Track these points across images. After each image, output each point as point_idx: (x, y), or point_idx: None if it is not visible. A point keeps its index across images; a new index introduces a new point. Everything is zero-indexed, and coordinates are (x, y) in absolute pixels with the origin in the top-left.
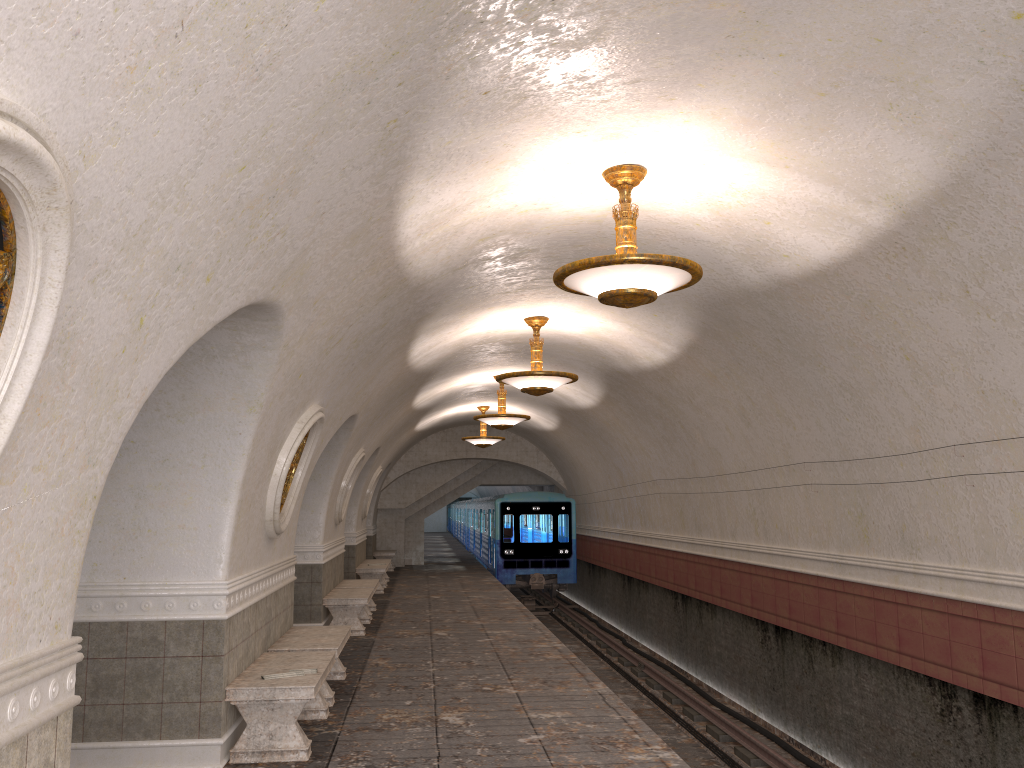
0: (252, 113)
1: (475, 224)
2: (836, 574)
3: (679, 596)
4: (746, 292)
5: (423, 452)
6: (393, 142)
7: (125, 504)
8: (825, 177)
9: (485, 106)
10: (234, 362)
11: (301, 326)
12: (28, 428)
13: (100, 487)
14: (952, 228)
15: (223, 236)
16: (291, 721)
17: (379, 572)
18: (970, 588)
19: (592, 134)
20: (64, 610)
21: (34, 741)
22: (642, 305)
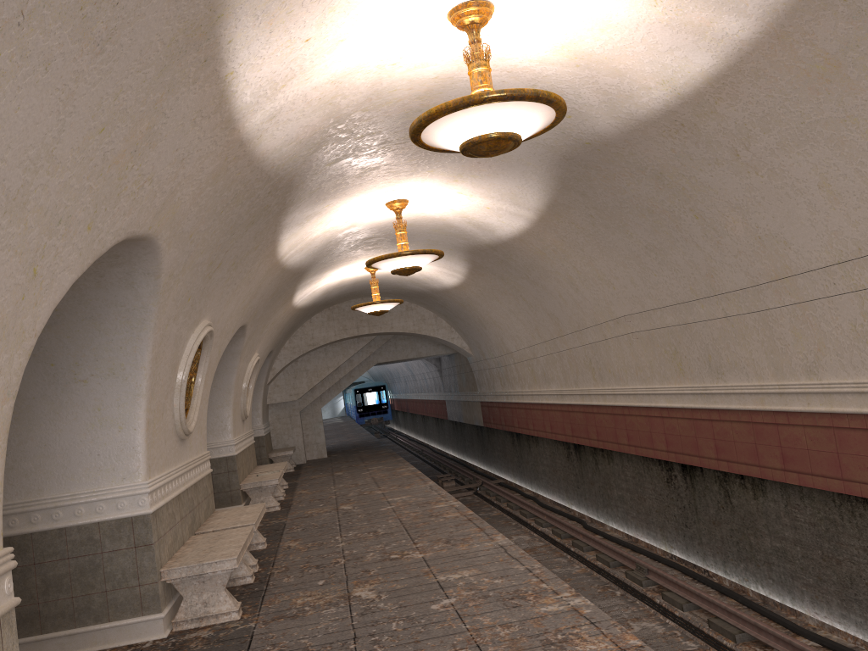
0: None
1: None
2: None
3: (676, 467)
4: None
5: (309, 335)
6: None
7: None
8: None
9: None
10: None
11: None
12: None
13: None
14: None
15: None
16: None
17: (270, 484)
18: None
19: None
20: None
21: None
22: None
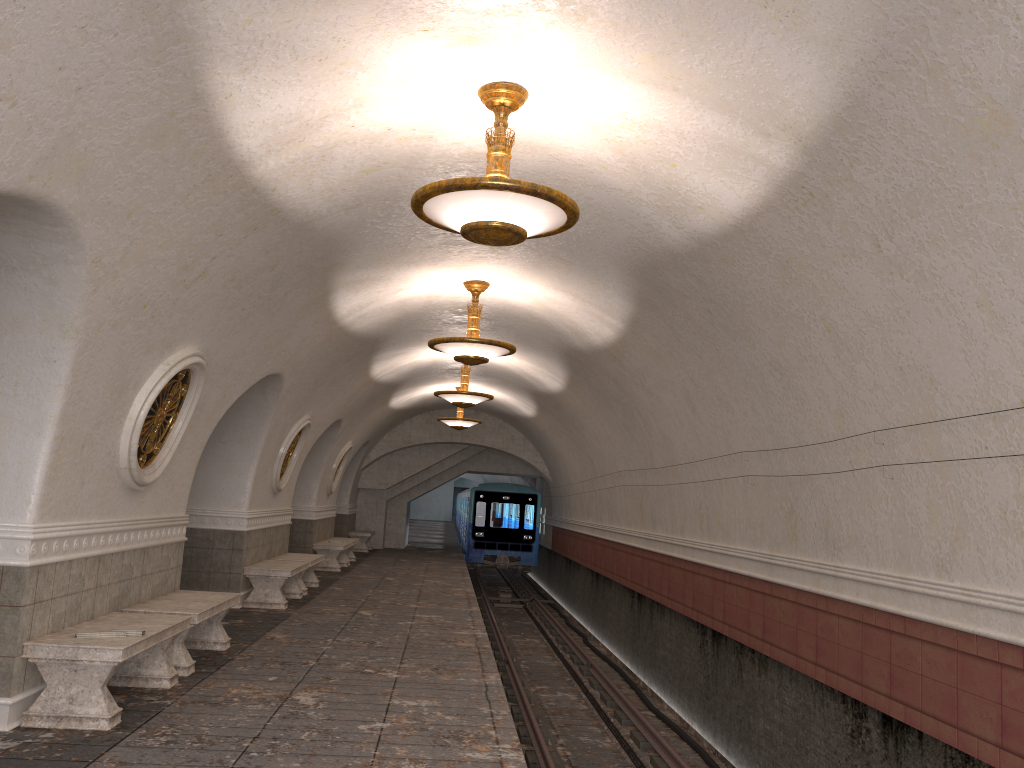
0: None
1: (345, 149)
2: (766, 575)
3: (635, 594)
4: (671, 254)
5: (407, 433)
6: (154, 4)
7: None
8: (718, 103)
9: None
10: (37, 277)
11: (116, 241)
12: None
13: None
14: (855, 166)
15: None
16: (96, 685)
17: (336, 549)
18: (884, 595)
19: (444, 35)
20: None
21: None
22: (577, 270)
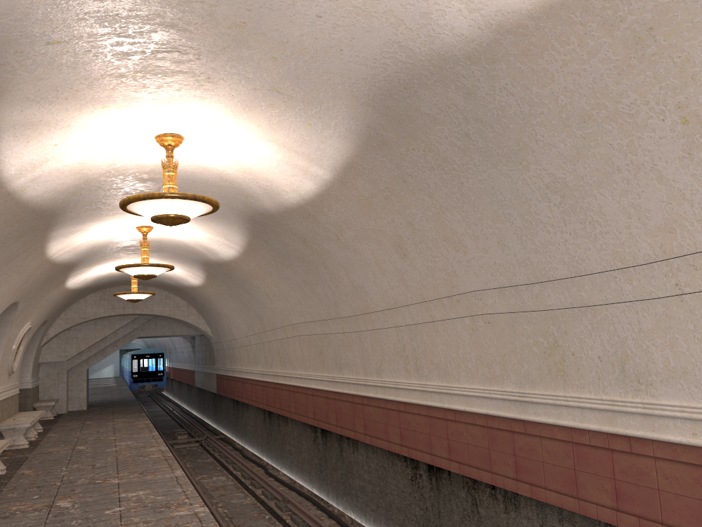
0: None
1: None
2: (515, 413)
3: (319, 430)
4: (440, 60)
5: (82, 310)
6: None
7: None
8: None
9: None
10: None
11: None
12: None
13: None
14: None
15: None
16: None
17: (23, 427)
18: None
19: None
20: None
21: None
22: (295, 108)
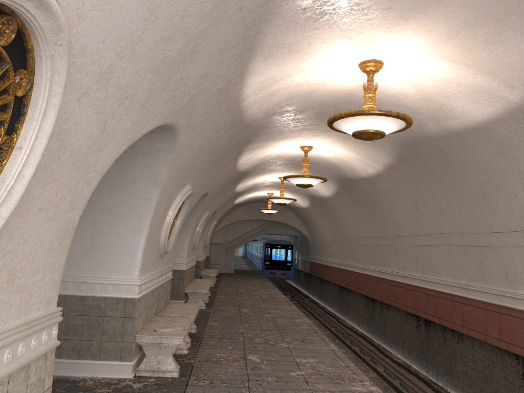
0: (176, 4)
1: (284, 90)
2: (464, 294)
3: (370, 299)
4: (428, 137)
5: (237, 215)
6: (249, 35)
7: (86, 233)
8: (488, 71)
9: (302, 17)
10: (149, 158)
11: (187, 141)
12: (37, 185)
13: (76, 223)
14: None
15: (152, 81)
16: (169, 355)
17: (212, 275)
18: None
19: (357, 40)
20: (53, 292)
21: (33, 367)
22: (366, 142)
